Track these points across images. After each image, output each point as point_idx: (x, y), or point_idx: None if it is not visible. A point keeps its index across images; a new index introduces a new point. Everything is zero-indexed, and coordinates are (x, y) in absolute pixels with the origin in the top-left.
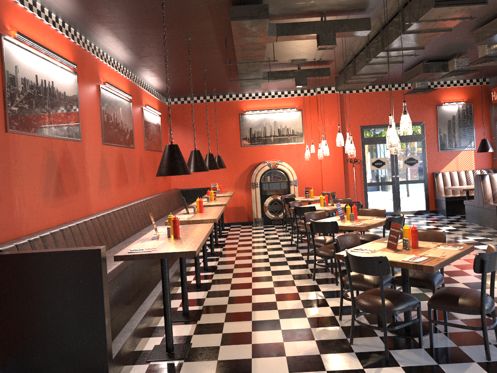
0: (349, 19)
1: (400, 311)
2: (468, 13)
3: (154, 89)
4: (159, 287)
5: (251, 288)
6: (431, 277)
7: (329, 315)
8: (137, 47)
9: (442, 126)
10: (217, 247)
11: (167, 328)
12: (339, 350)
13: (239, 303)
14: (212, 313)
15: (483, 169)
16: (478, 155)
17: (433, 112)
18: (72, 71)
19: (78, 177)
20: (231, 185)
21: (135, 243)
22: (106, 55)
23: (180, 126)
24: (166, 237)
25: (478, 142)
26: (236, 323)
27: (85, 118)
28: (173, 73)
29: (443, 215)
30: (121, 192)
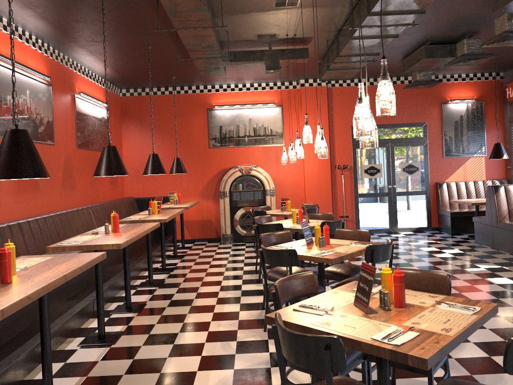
0: None
1: None
2: None
3: (97, 74)
4: (27, 346)
5: (172, 344)
6: None
7: None
8: (36, 5)
9: (448, 127)
10: (163, 272)
11: None
12: None
13: (142, 373)
14: None
15: (495, 180)
16: (489, 163)
17: (438, 111)
18: None
19: None
20: (197, 194)
21: None
22: None
23: (137, 122)
24: None
25: (490, 147)
26: None
27: None
28: (111, 51)
29: (447, 234)
30: (23, 202)
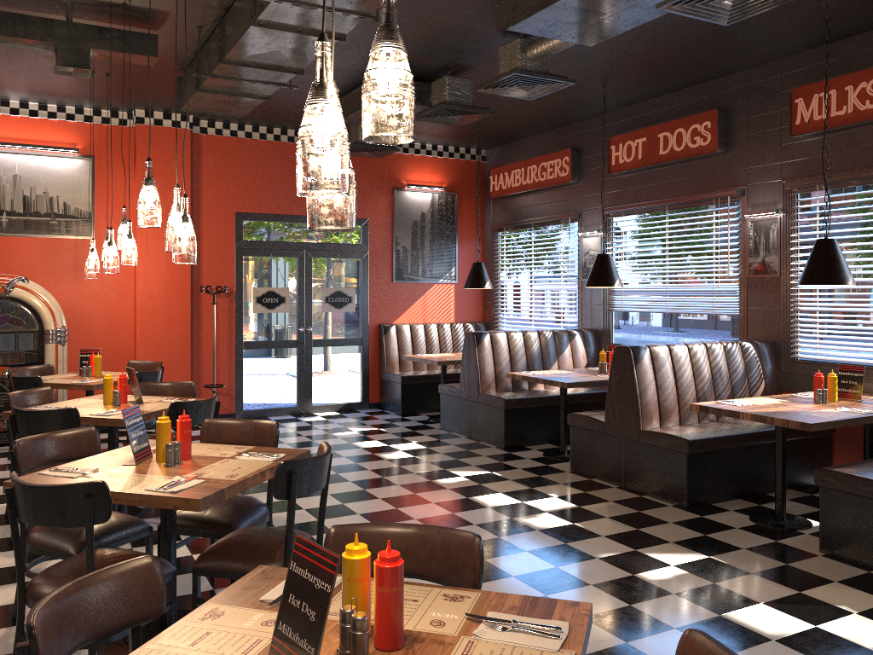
0: None
1: None
2: None
3: None
4: None
5: None
6: None
7: None
8: None
9: (403, 231)
10: None
11: None
12: None
13: None
14: None
15: (468, 323)
16: (461, 295)
17: (387, 201)
18: None
19: None
20: None
21: None
22: None
23: None
24: None
25: (463, 270)
26: None
27: None
28: None
29: (395, 414)
30: None
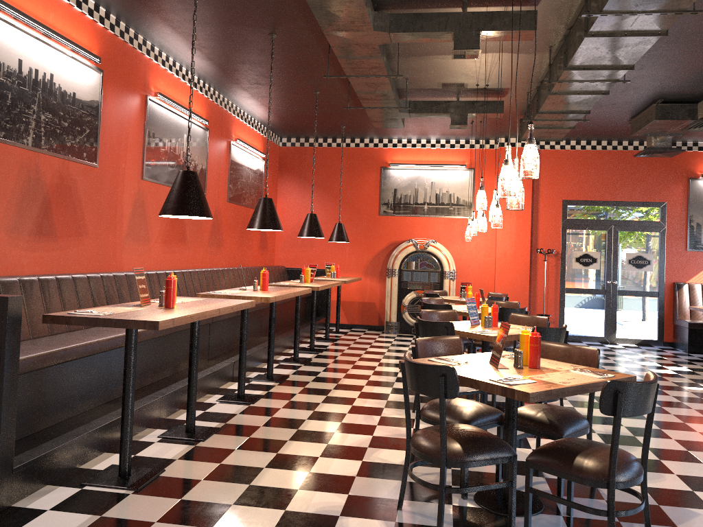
0: (503, 12)
1: (473, 464)
2: (685, 1)
3: (256, 119)
4: (171, 388)
5: (312, 410)
6: (561, 421)
7: (398, 463)
8: (205, 46)
9: (696, 211)
10: (311, 352)
11: (122, 439)
12: (373, 515)
13: (279, 427)
14: (229, 435)
15: None
16: None
17: (683, 188)
18: (93, 66)
19: (85, 216)
20: (359, 270)
21: (103, 306)
22: (165, 56)
23: (296, 178)
24: (156, 306)
25: None
26: (251, 453)
27: (112, 136)
28: (274, 95)
29: (683, 351)
30: (170, 253)
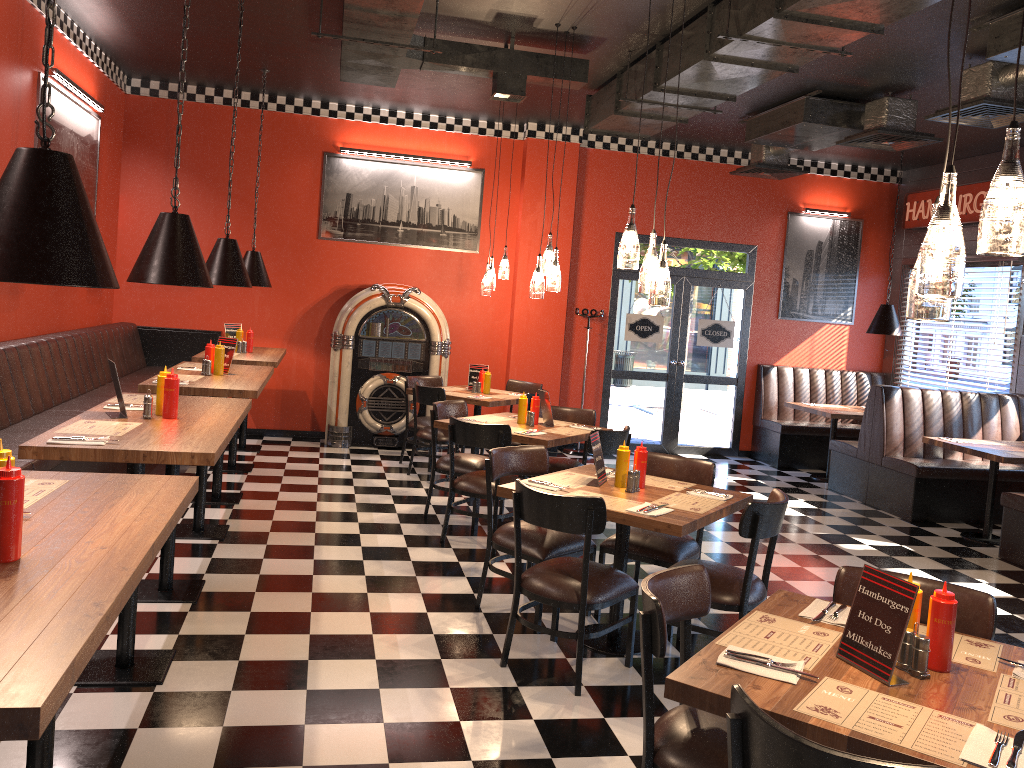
0: None
1: None
2: None
3: (89, 34)
4: None
5: (304, 689)
6: None
7: None
8: None
9: (794, 261)
10: (217, 504)
11: None
12: None
13: (257, 765)
14: None
15: (862, 372)
16: (856, 339)
17: (780, 227)
18: None
19: None
20: (280, 334)
21: None
22: None
23: (160, 159)
24: None
25: (862, 310)
26: None
27: None
28: None
29: (770, 466)
30: None
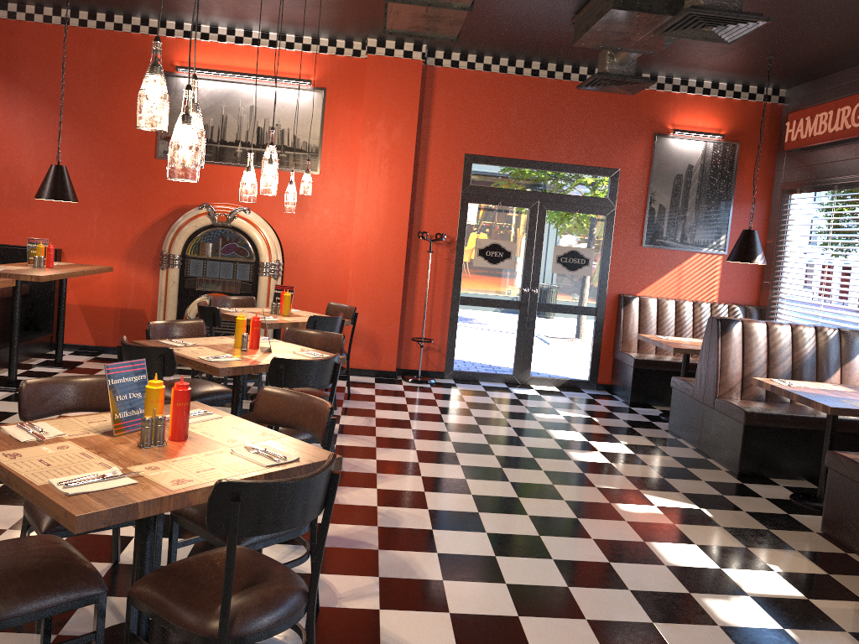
0: None
1: None
2: None
3: None
4: None
5: None
6: None
7: None
8: None
9: (661, 186)
10: None
11: None
12: None
13: None
14: None
15: (735, 304)
16: (730, 270)
17: (645, 149)
18: None
19: None
20: (118, 253)
21: None
22: None
23: (0, 78)
24: None
25: (737, 239)
26: None
27: None
28: None
29: (623, 402)
30: None
